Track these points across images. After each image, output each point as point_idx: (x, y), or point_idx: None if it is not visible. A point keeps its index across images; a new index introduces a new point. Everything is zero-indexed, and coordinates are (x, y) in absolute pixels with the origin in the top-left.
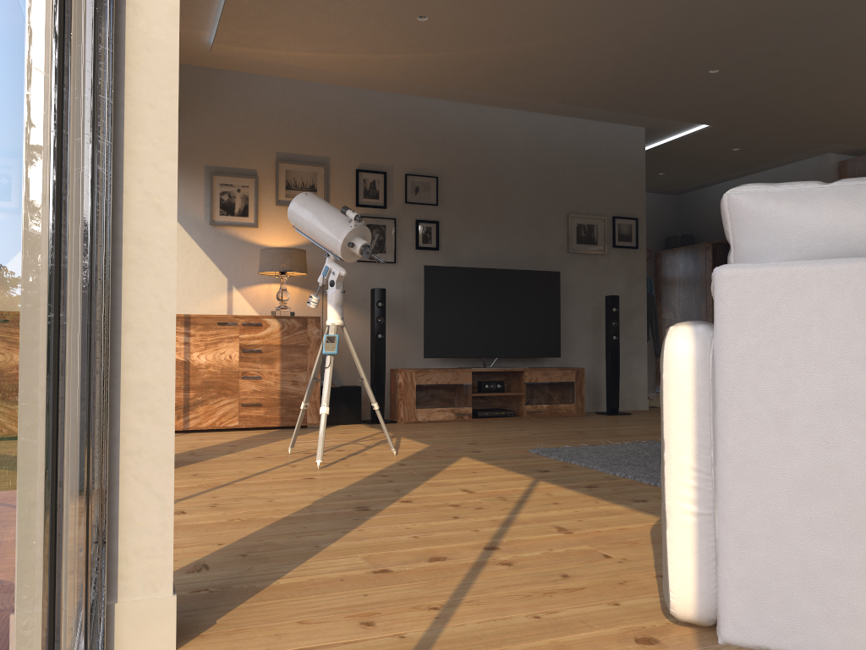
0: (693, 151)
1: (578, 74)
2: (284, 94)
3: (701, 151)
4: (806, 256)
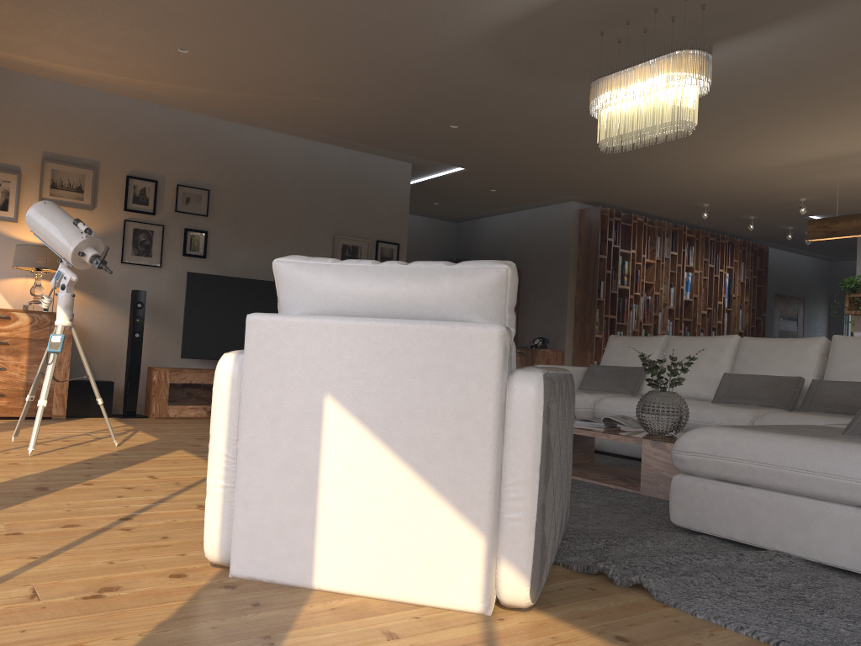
0: (458, 188)
1: (338, 114)
2: (56, 96)
3: (464, 188)
4: (314, 310)
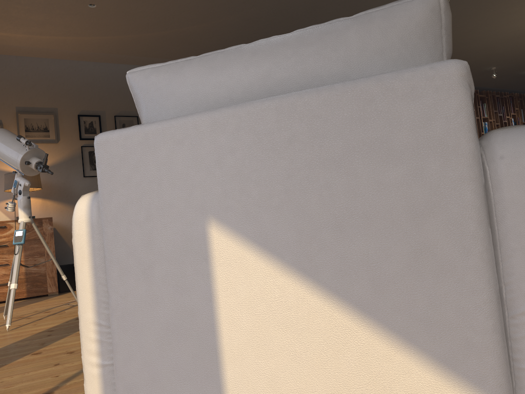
0: None
1: (217, 41)
2: (19, 67)
3: None
4: None
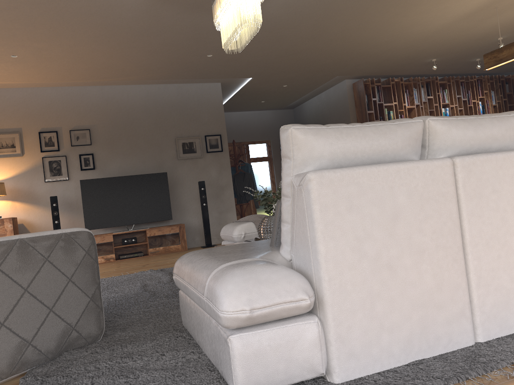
0: (263, 90)
1: (138, 66)
2: None
3: (266, 89)
4: None
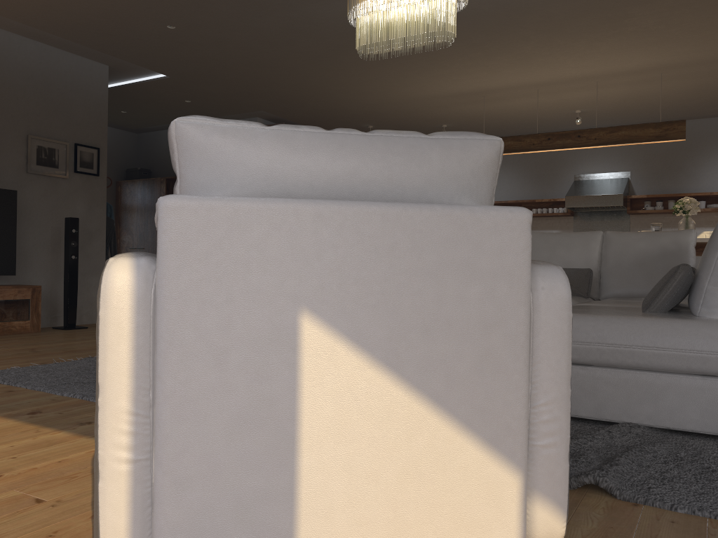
0: (153, 97)
1: None
2: None
3: (159, 97)
4: (248, 193)
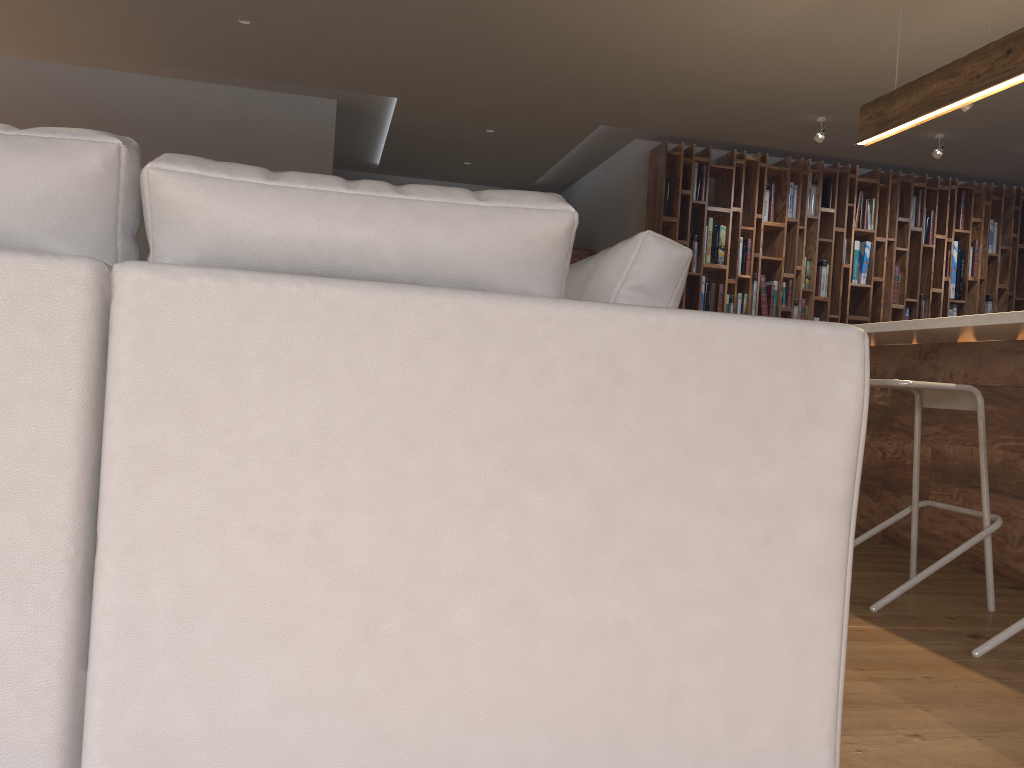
0: (445, 133)
1: (100, 26)
2: None
3: (452, 132)
4: None
